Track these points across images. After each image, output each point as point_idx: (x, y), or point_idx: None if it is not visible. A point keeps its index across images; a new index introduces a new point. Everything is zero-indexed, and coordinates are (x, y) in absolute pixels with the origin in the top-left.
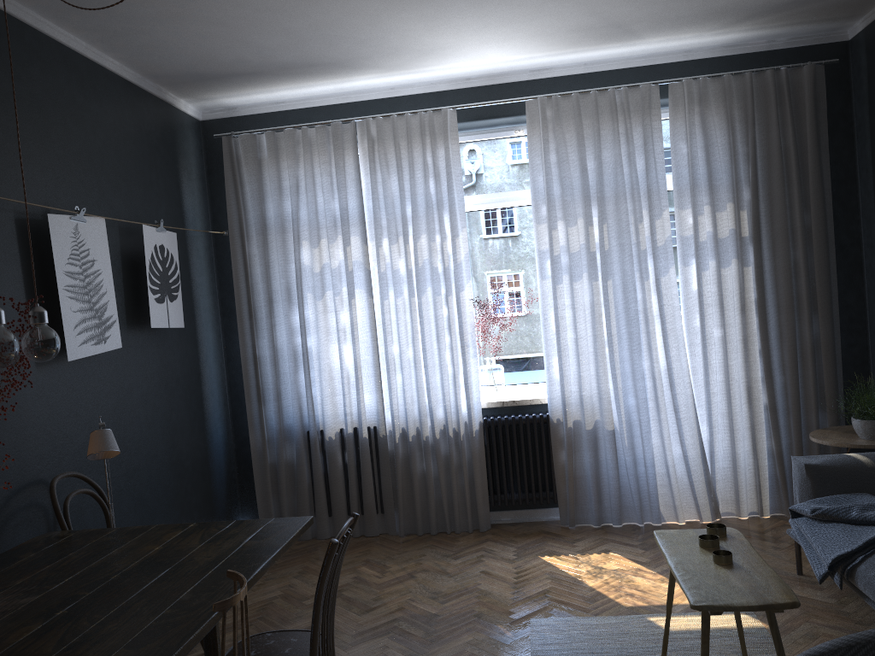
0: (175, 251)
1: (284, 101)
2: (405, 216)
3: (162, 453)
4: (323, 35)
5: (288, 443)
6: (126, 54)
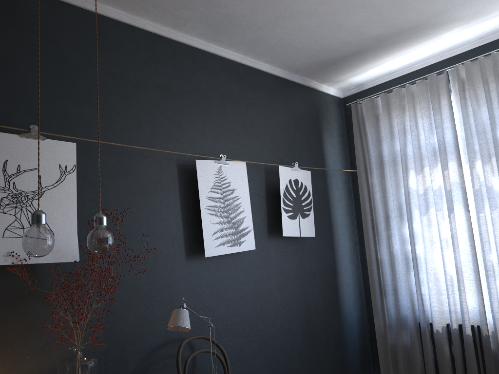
0: (308, 183)
1: (395, 71)
2: (495, 139)
3: (296, 326)
4: (393, 0)
5: (404, 330)
6: (269, 57)
